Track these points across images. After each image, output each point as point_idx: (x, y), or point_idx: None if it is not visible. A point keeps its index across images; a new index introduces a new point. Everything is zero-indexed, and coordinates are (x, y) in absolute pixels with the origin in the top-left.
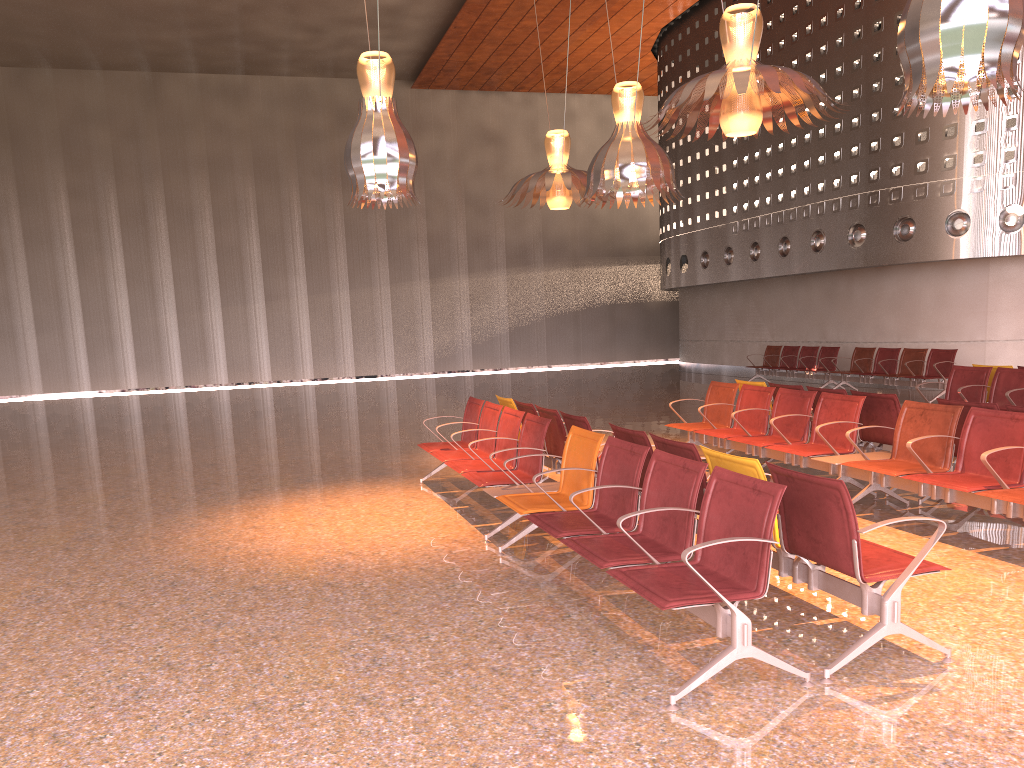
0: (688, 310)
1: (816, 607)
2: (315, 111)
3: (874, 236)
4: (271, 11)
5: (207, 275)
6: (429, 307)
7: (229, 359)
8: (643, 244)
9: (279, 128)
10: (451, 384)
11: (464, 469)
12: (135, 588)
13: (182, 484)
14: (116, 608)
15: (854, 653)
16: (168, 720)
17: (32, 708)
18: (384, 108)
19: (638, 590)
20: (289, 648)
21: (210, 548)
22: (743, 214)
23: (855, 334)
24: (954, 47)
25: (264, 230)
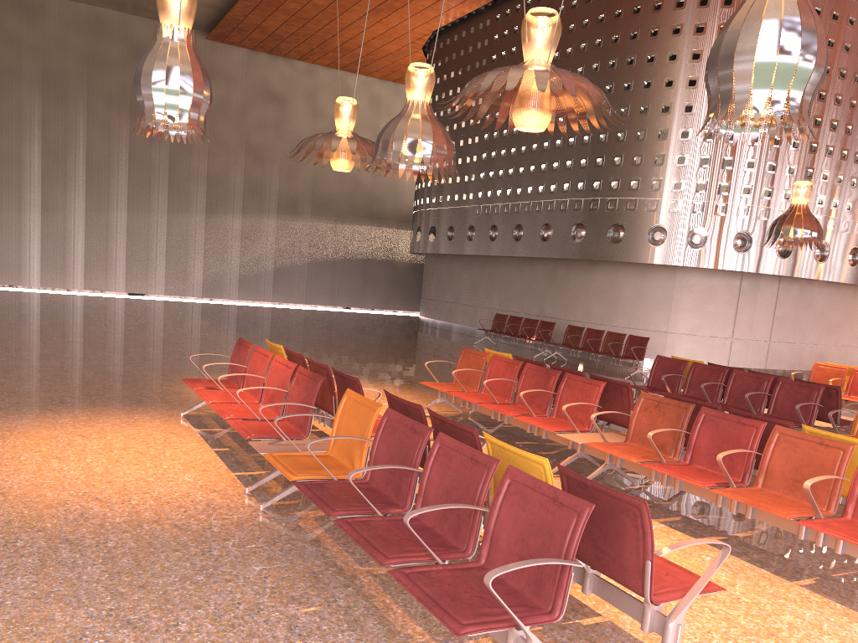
0: (431, 273)
1: (579, 601)
2: (110, 42)
3: (592, 235)
4: None
5: None
6: (202, 239)
7: None
8: (397, 211)
9: (72, 51)
10: (217, 312)
11: (229, 415)
12: None
13: None
14: None
15: None
16: None
17: None
18: (182, 38)
19: (427, 604)
20: (4, 636)
21: None
22: (487, 200)
23: (568, 313)
24: (765, 80)
25: (47, 144)
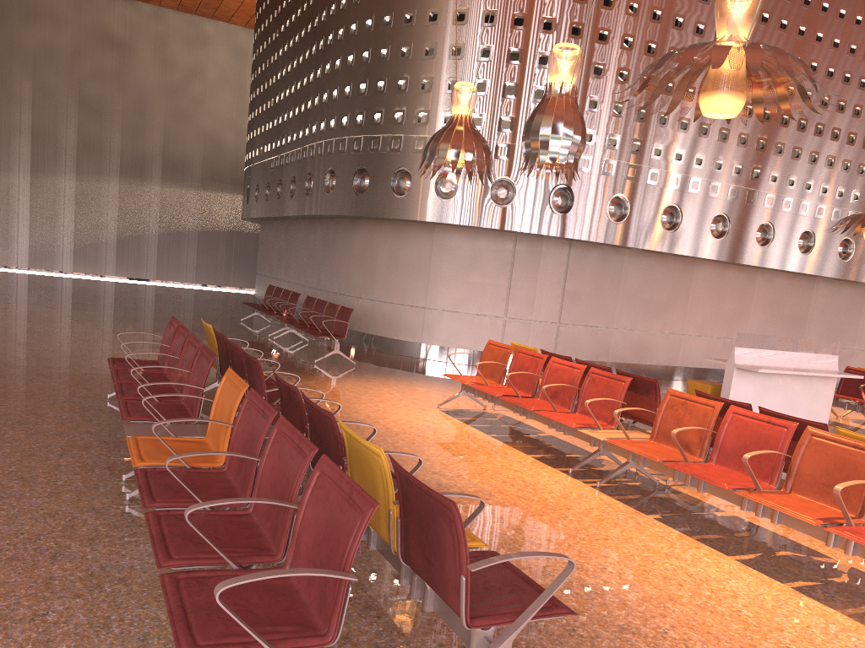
0: (259, 243)
1: None
2: None
3: (340, 184)
4: None
5: None
6: (28, 202)
7: None
8: None
9: None
10: None
11: None
12: None
13: None
14: None
15: None
16: None
17: None
18: None
19: None
20: None
21: None
22: (277, 150)
23: (335, 284)
24: None
25: None
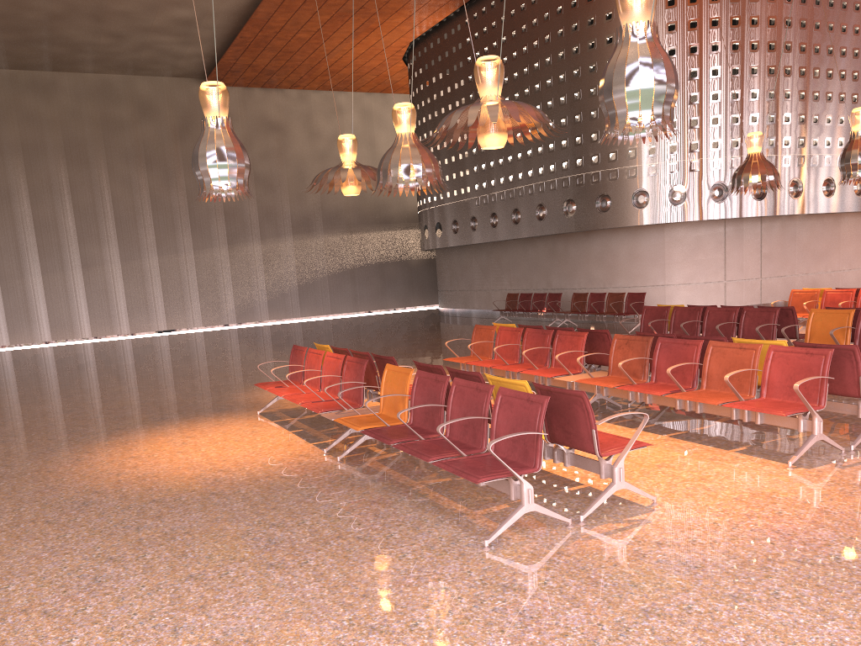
0: (444, 266)
1: (569, 479)
2: (118, 103)
3: (582, 208)
4: (78, 19)
5: (27, 246)
6: (229, 269)
7: (51, 320)
8: (403, 213)
9: (86, 118)
10: (254, 333)
11: (301, 401)
12: (54, 509)
13: (52, 428)
14: (46, 524)
15: (597, 503)
16: (130, 593)
17: (16, 597)
18: (223, 125)
19: (457, 473)
20: (201, 539)
21: (103, 475)
22: (483, 191)
23: (572, 282)
24: (635, 103)
25: (78, 206)
